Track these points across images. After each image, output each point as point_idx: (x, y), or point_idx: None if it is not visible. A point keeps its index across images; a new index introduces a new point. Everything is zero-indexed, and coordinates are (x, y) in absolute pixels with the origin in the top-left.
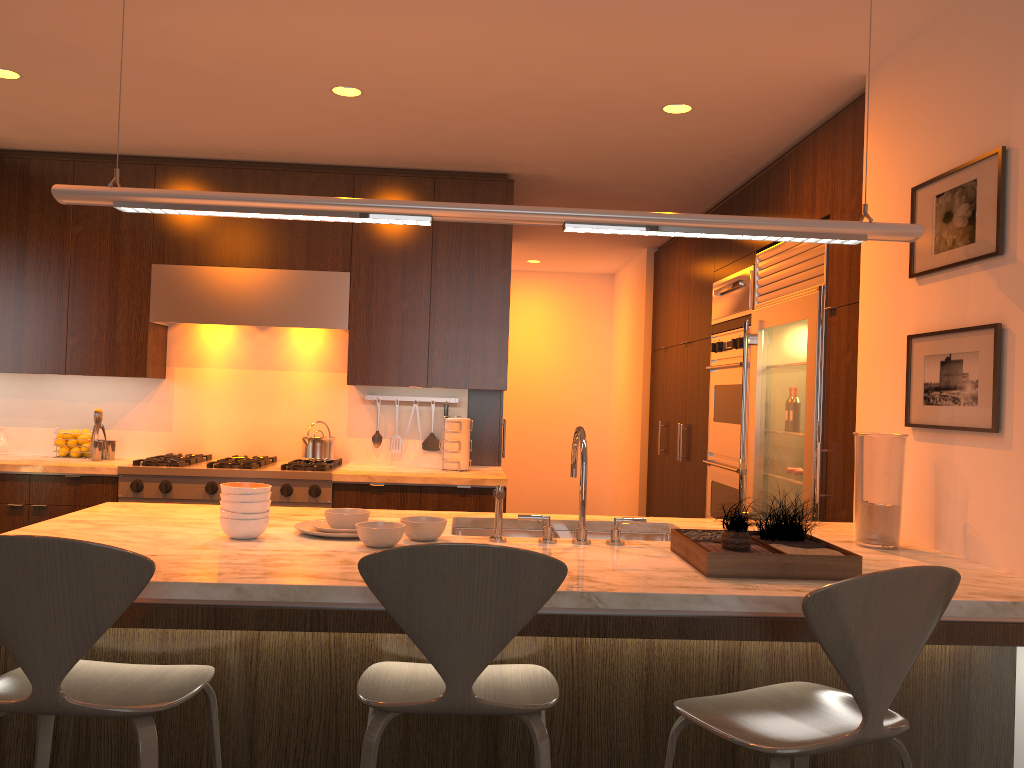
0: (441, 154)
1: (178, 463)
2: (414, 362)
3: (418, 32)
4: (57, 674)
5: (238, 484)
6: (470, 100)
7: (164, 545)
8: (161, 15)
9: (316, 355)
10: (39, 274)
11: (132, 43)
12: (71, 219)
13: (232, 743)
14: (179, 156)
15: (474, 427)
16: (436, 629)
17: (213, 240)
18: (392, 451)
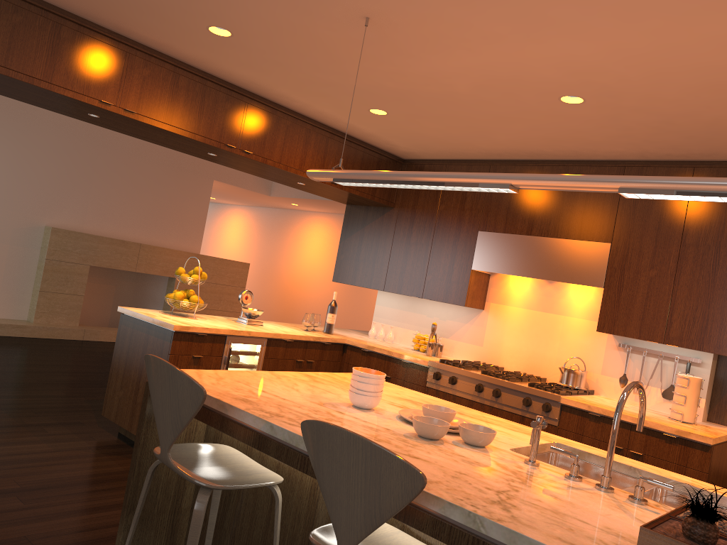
0: (690, 146)
1: (464, 366)
2: (654, 321)
3: (583, 44)
4: (166, 443)
5: (371, 370)
6: (675, 95)
7: (306, 397)
8: (420, 62)
9: (586, 306)
10: (418, 234)
11: (420, 83)
12: (439, 201)
13: (299, 539)
14: (505, 158)
15: (719, 389)
16: (330, 492)
17: (517, 216)
18: (634, 393)
